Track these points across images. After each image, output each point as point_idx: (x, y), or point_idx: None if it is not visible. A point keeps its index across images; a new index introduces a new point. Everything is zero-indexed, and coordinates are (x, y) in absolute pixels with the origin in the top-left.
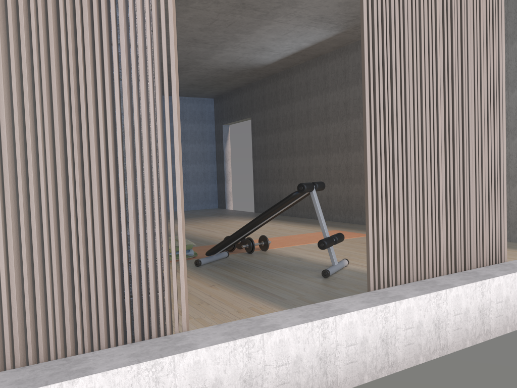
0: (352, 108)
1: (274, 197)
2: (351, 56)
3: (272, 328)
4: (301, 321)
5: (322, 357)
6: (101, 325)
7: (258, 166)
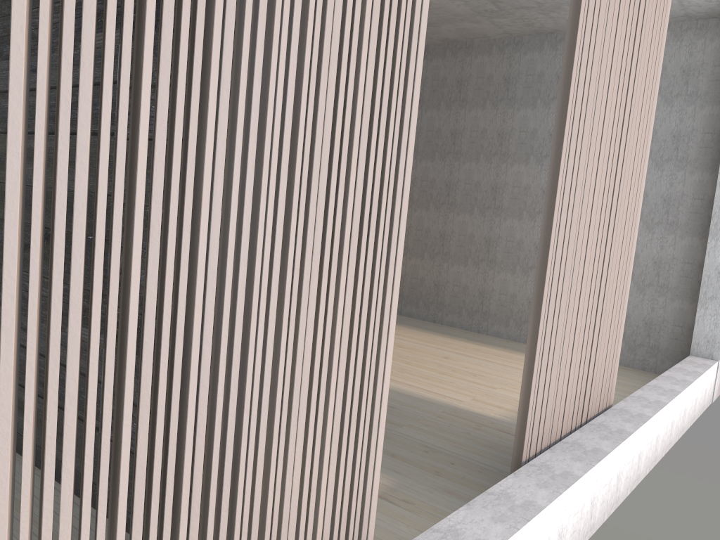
0: None
1: None
2: None
3: None
4: (506, 530)
5: None
6: None
7: None
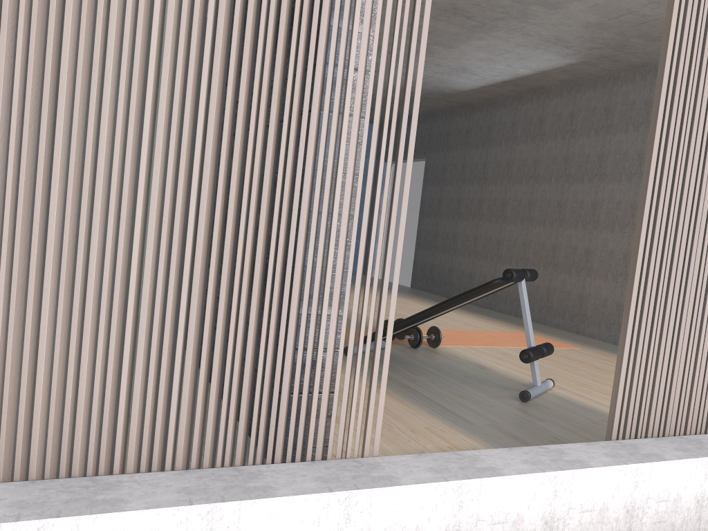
0: (575, 168)
1: (442, 271)
2: (585, 96)
3: (492, 472)
4: (529, 469)
5: (549, 521)
6: (279, 431)
7: (425, 227)
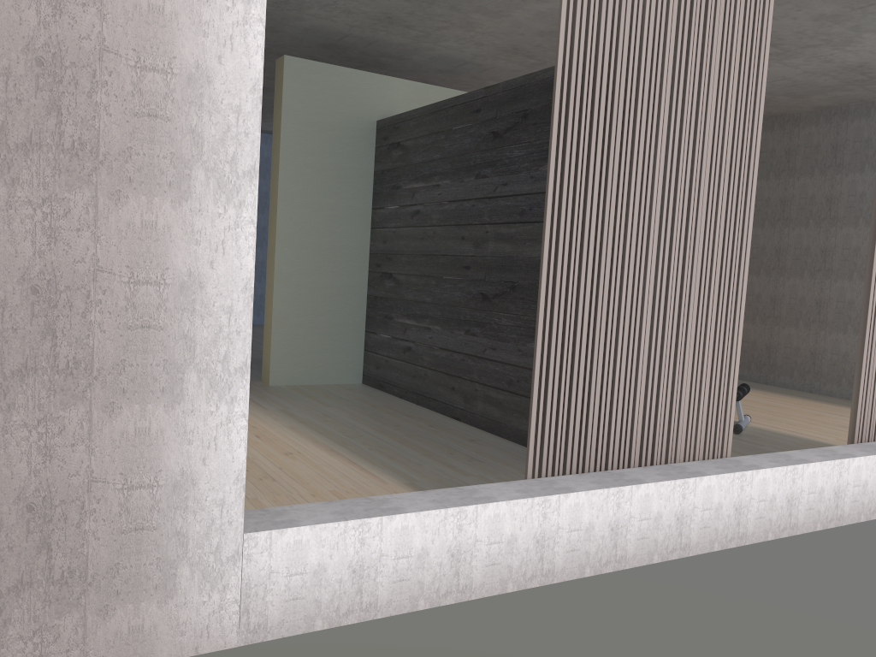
0: None
1: None
2: None
3: (806, 461)
4: (824, 459)
5: (836, 492)
6: (682, 442)
7: None
